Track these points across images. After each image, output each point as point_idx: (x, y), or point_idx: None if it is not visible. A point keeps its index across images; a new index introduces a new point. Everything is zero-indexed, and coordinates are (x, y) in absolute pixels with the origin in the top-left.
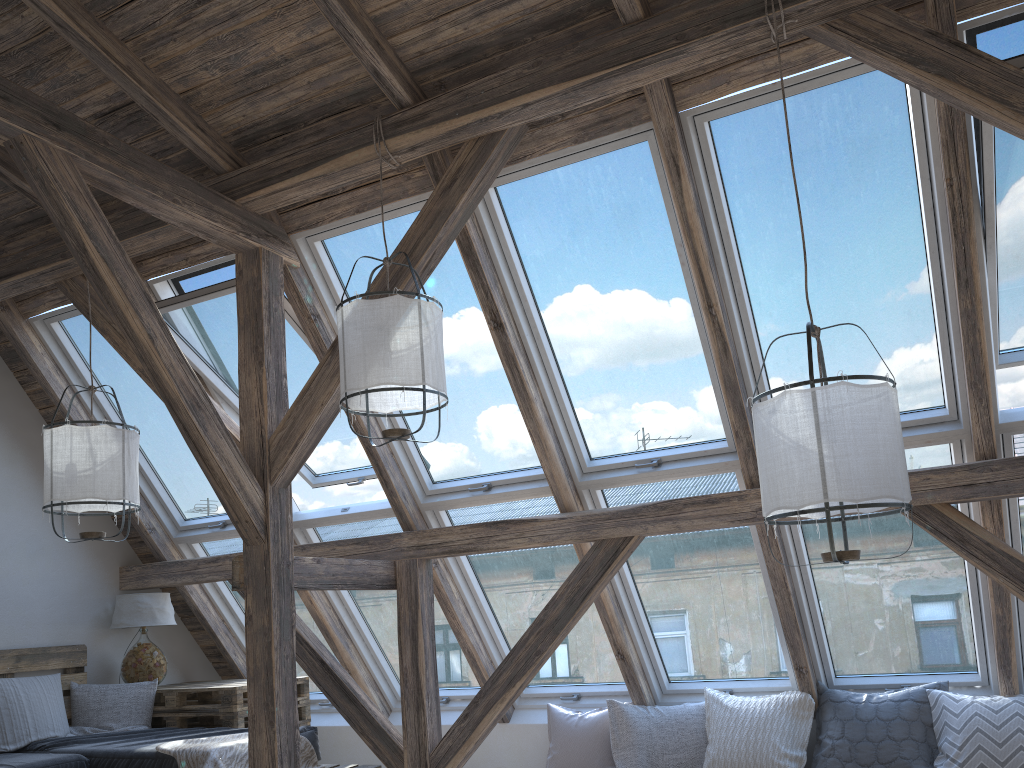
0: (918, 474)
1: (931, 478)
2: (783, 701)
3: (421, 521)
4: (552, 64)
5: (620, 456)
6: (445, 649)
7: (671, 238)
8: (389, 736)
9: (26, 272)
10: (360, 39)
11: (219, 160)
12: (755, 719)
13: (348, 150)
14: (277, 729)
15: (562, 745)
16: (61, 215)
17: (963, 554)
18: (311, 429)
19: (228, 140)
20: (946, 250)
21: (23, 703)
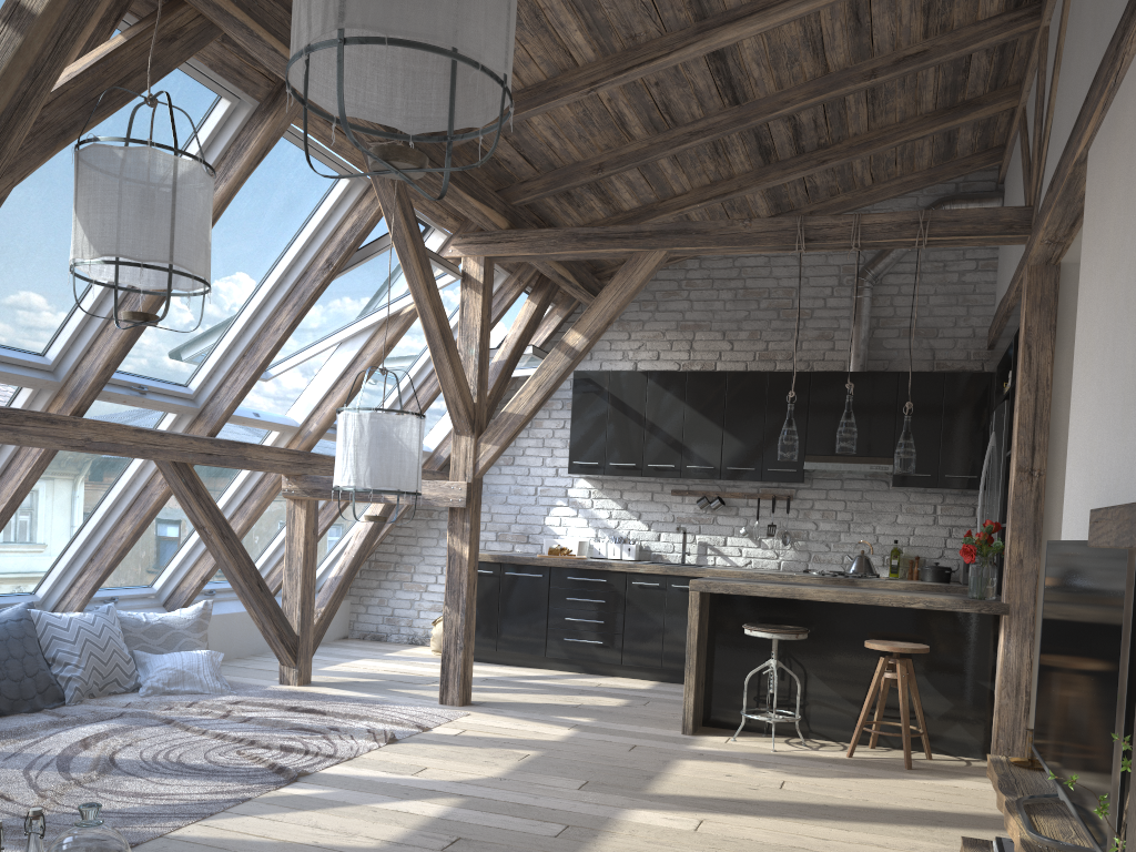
0: (187, 438)
1: (193, 443)
2: None
3: None
4: None
5: None
6: None
7: None
8: None
9: None
10: None
11: None
12: None
13: None
14: None
15: None
16: None
17: (197, 504)
18: None
19: None
20: (284, 296)
21: None
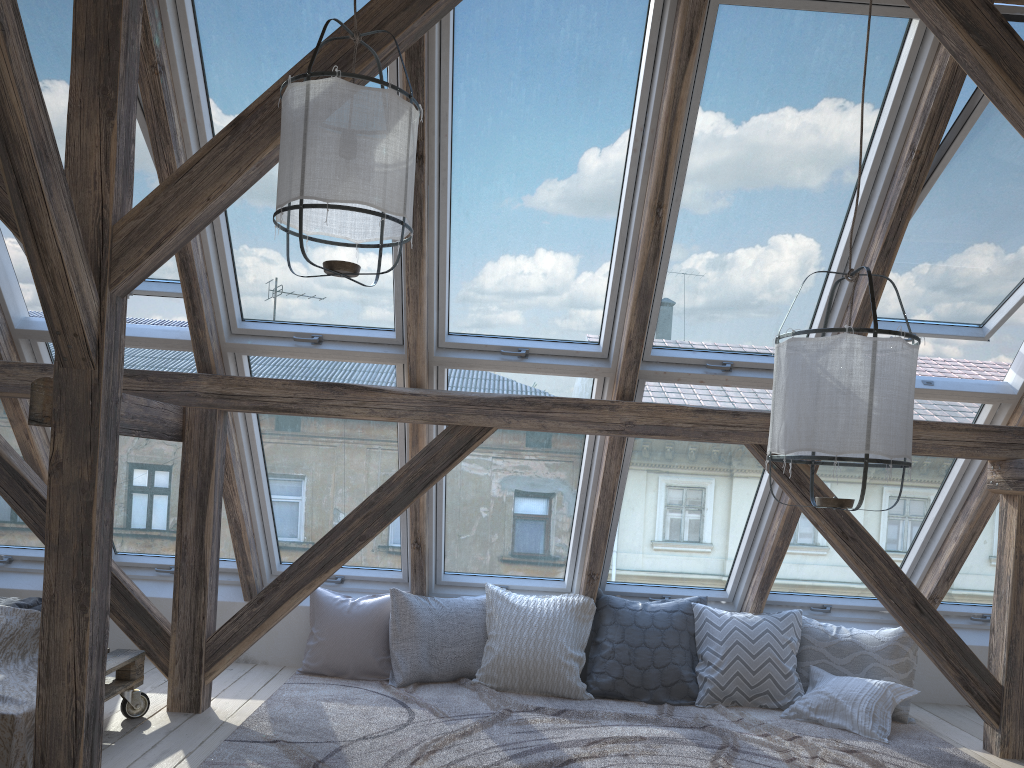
0: None
1: None
2: (567, 603)
3: (220, 364)
4: None
5: (483, 337)
6: None
7: (630, 118)
8: (151, 616)
9: None
10: None
11: None
12: (543, 619)
13: None
14: (91, 616)
15: (331, 632)
16: None
17: (797, 495)
18: (184, 228)
19: None
20: (874, 216)
21: None
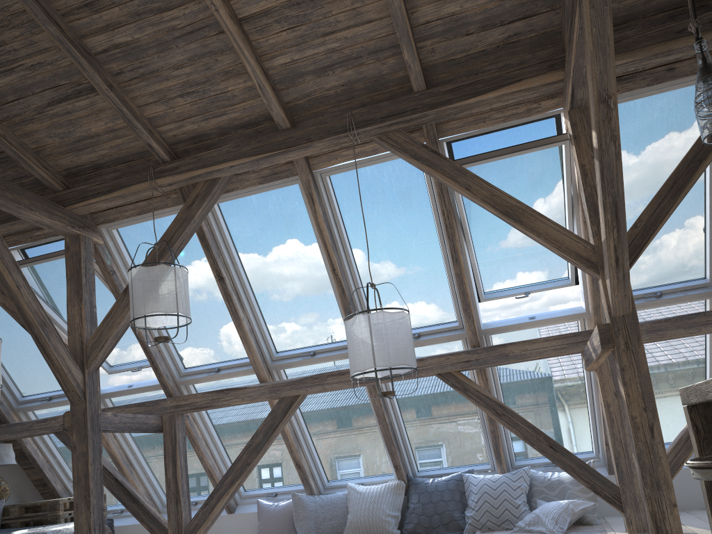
0: (443, 356)
1: (450, 358)
2: (389, 486)
3: (178, 391)
4: (245, 147)
5: (293, 350)
6: (194, 471)
7: (314, 233)
8: (159, 521)
9: None
10: (141, 129)
11: (56, 184)
12: (373, 496)
13: (133, 183)
14: (92, 510)
15: (265, 522)
16: None
17: (466, 396)
18: (112, 337)
19: (61, 173)
20: (447, 243)
21: None
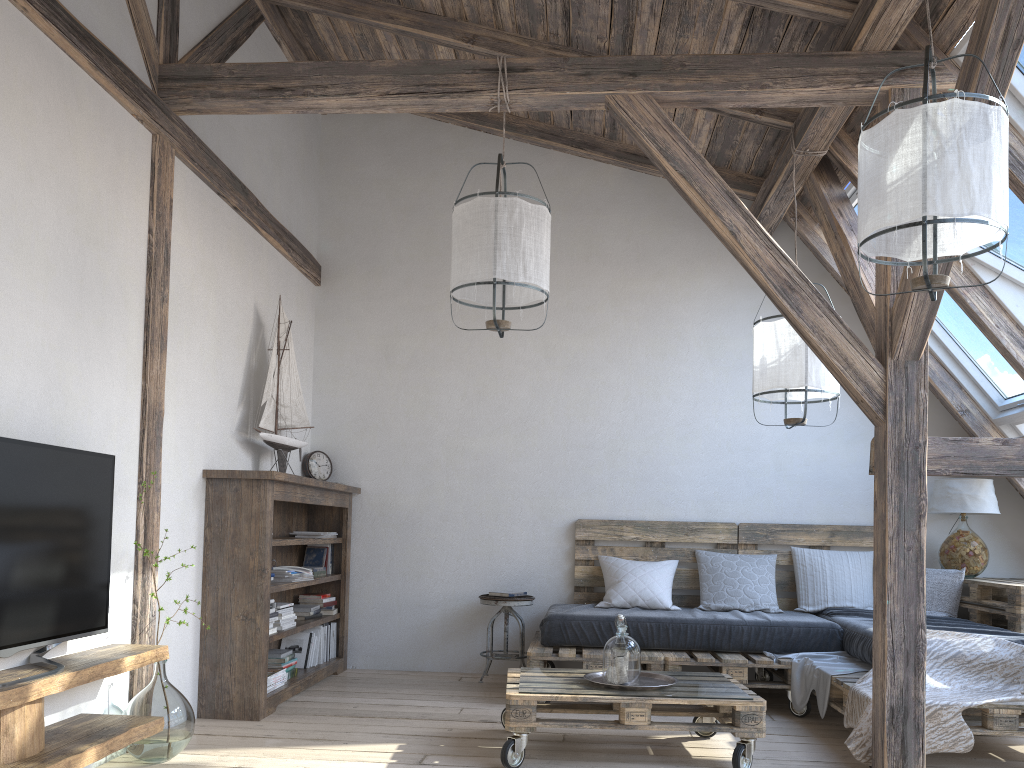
0: None
1: None
2: None
3: None
4: None
5: None
6: None
7: None
8: None
9: (774, 185)
10: None
11: (836, 13)
12: None
13: None
14: (887, 623)
15: None
16: (646, 150)
17: None
18: None
19: None
20: None
21: (825, 573)
